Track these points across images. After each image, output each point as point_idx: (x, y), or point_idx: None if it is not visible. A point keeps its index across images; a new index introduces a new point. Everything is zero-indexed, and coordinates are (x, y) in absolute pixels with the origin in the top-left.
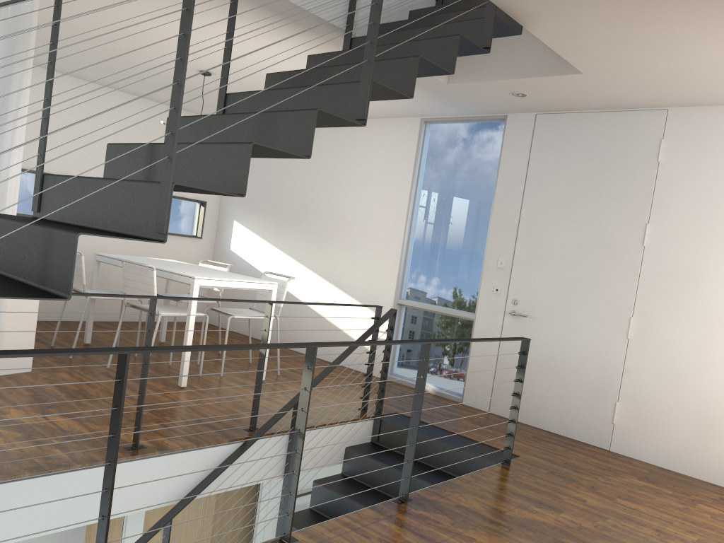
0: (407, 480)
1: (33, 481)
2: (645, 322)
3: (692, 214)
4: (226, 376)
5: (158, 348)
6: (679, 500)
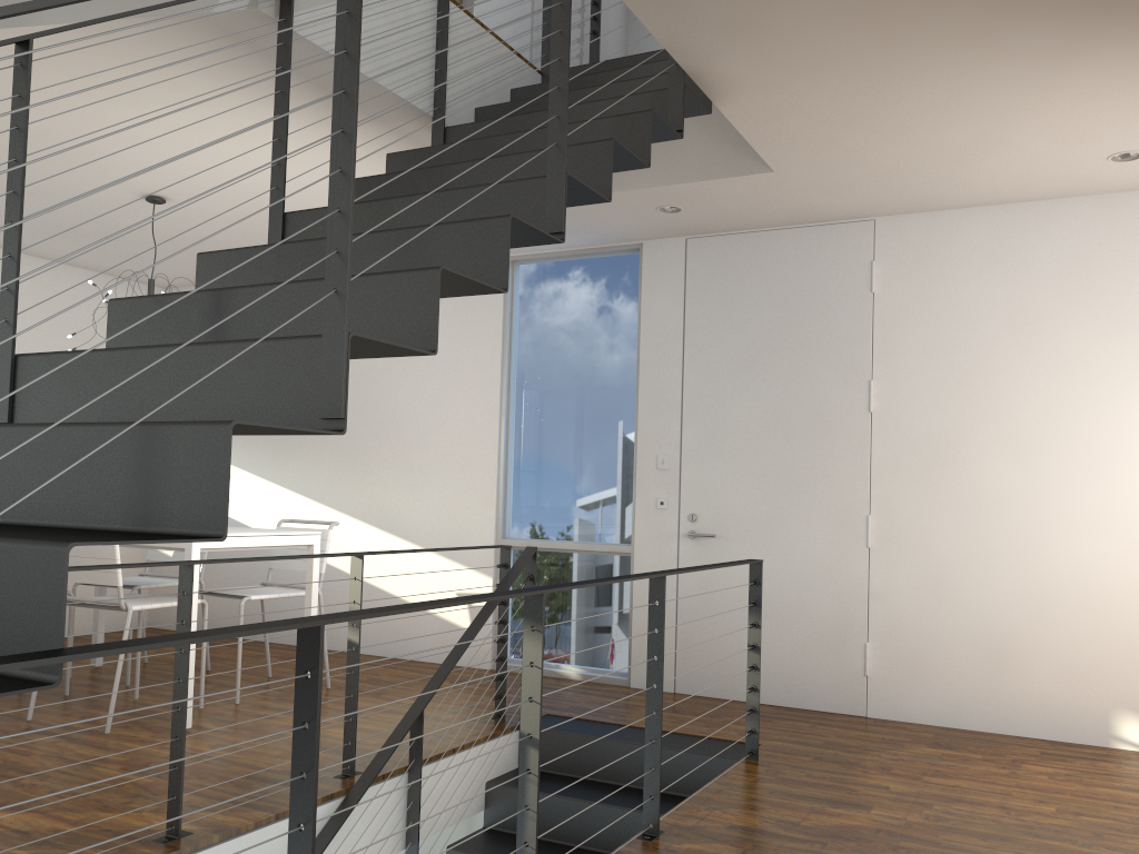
0: (654, 800)
1: None
2: (890, 519)
3: (930, 360)
4: (246, 702)
5: (356, 613)
6: (997, 765)
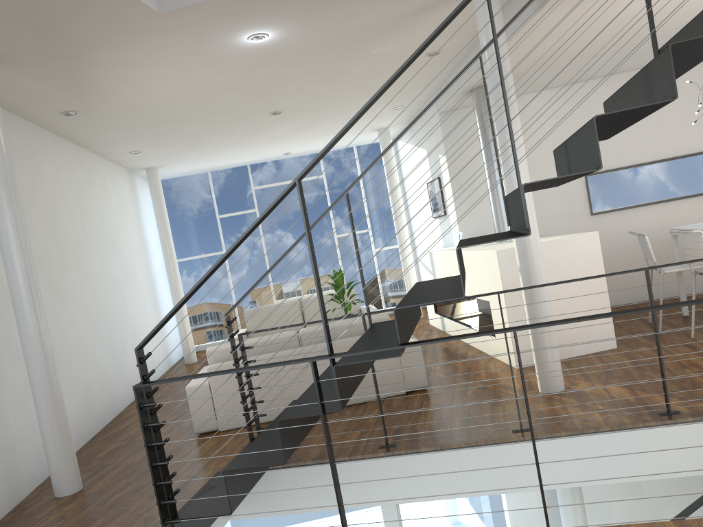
0: None
1: (569, 439)
2: None
3: None
4: None
5: (543, 324)
6: None
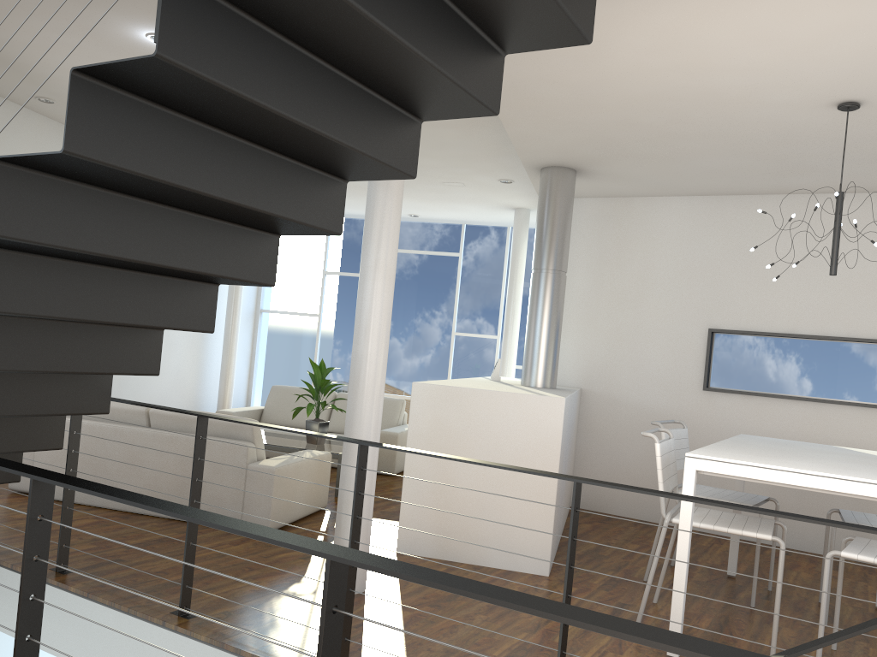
0: None
1: (206, 649)
2: None
3: None
4: None
5: None
6: None
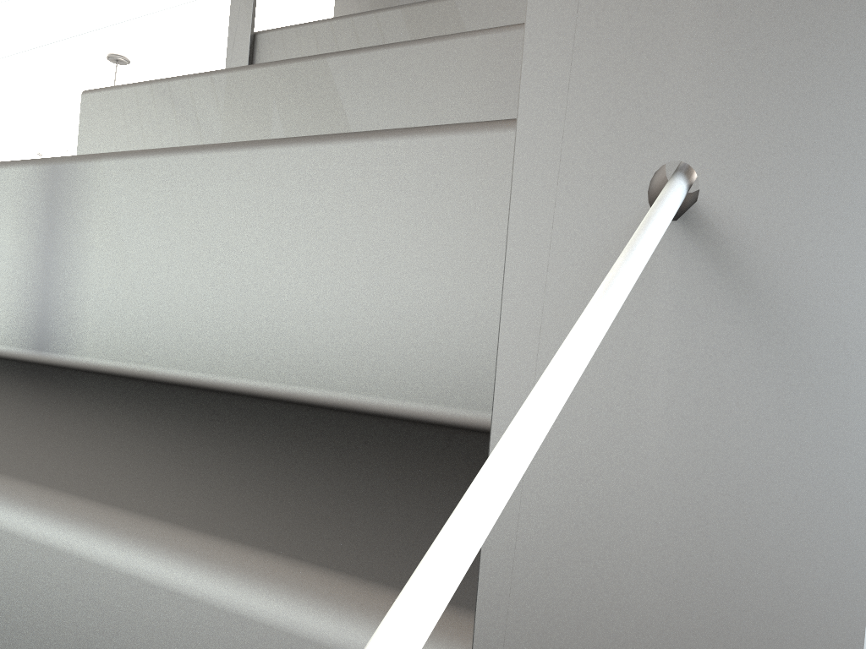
0: None
1: None
2: None
3: None
4: None
5: None
6: None
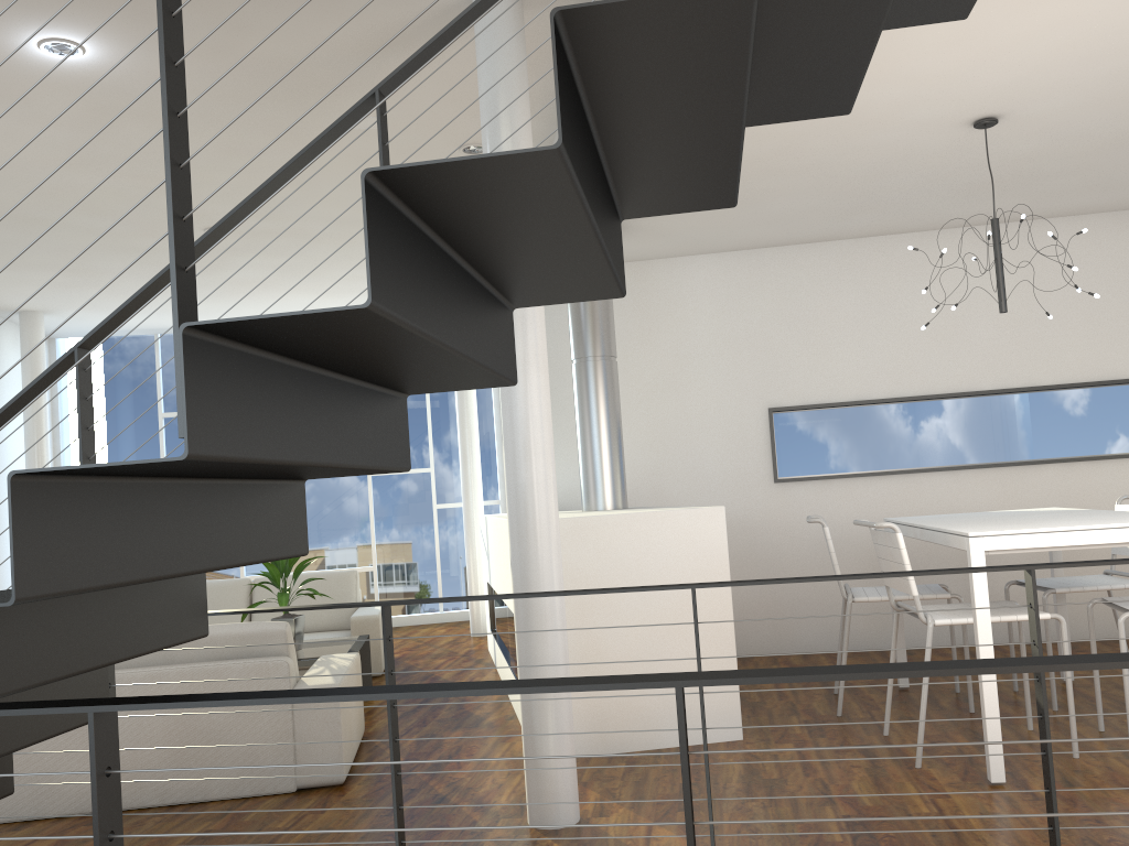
0: None
1: None
2: None
3: None
4: None
5: (170, 700)
6: None
